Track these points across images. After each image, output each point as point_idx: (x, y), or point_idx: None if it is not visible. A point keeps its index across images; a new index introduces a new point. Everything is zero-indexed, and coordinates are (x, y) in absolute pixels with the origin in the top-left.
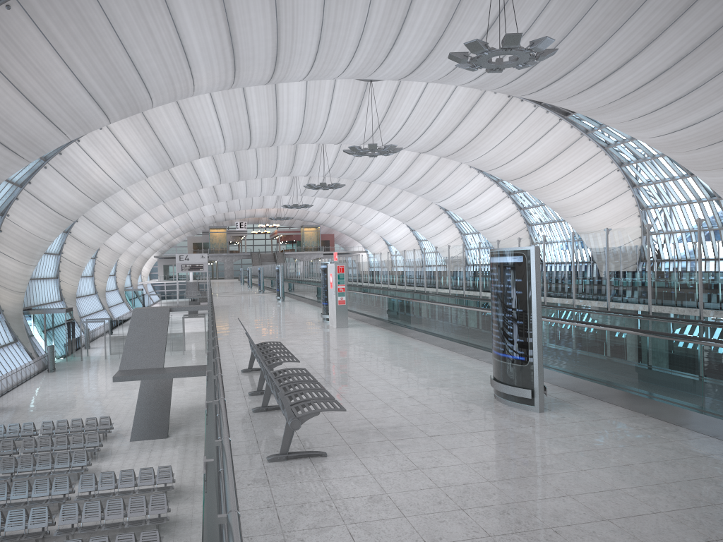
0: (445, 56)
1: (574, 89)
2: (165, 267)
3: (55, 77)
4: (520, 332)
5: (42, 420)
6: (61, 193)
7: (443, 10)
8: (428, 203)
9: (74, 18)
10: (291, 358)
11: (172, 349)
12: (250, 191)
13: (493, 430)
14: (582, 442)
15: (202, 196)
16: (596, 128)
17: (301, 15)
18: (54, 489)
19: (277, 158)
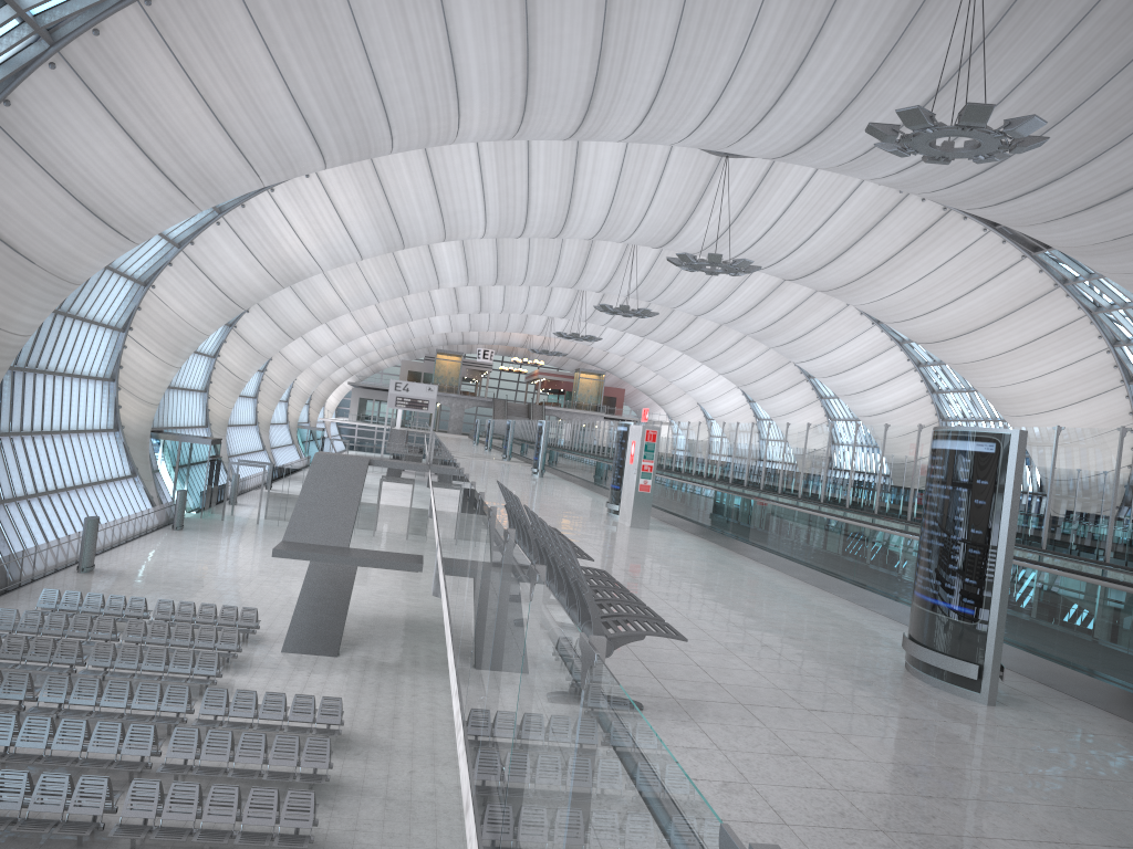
0: (855, 130)
1: (1058, 210)
2: (362, 402)
3: (260, 87)
4: (973, 568)
5: (157, 599)
6: (233, 265)
7: (864, 57)
8: (783, 362)
9: (302, 3)
10: (579, 553)
11: (357, 526)
12: (508, 304)
13: (913, 719)
14: (1072, 764)
15: (436, 301)
16: (1083, 279)
17: (640, 38)
18: (165, 702)
19: (559, 258)
